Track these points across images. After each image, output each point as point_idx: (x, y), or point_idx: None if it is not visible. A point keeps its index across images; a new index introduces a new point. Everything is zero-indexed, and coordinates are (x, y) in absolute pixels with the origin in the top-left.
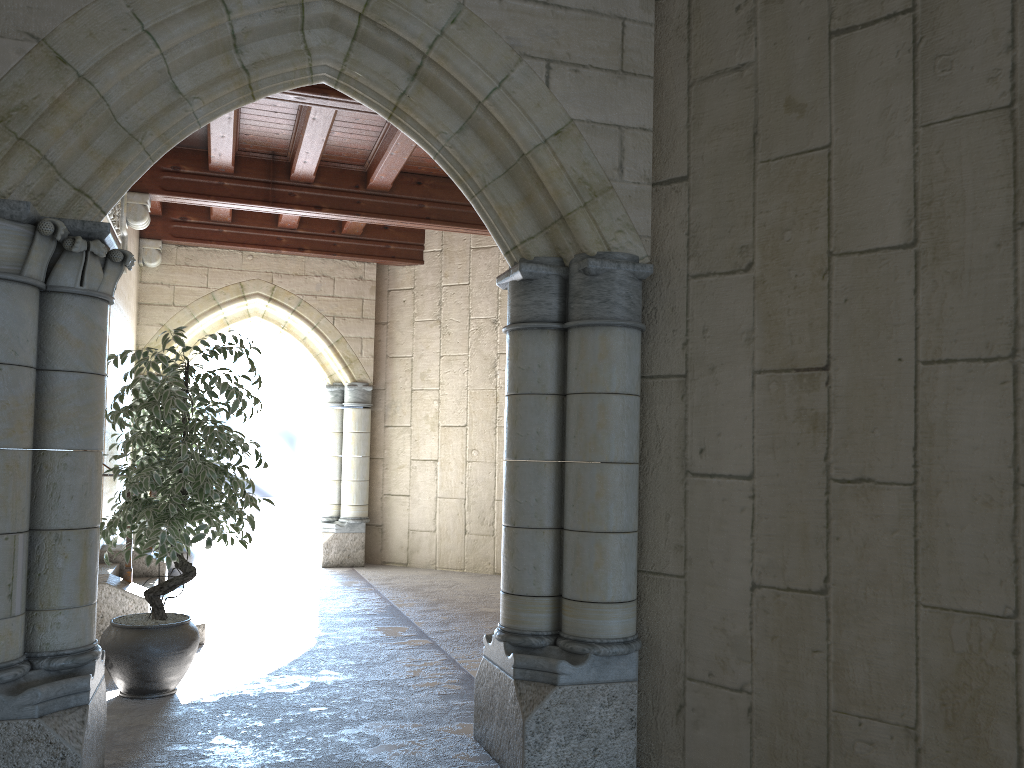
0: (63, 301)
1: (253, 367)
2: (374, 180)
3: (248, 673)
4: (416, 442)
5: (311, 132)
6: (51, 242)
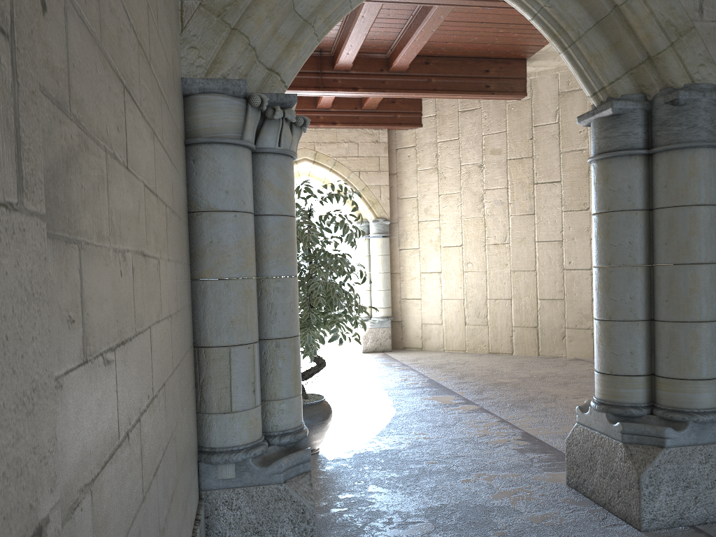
0: (267, 160)
1: (357, 207)
2: (396, 63)
3: (361, 435)
4: (424, 260)
5: (358, 28)
6: (257, 112)
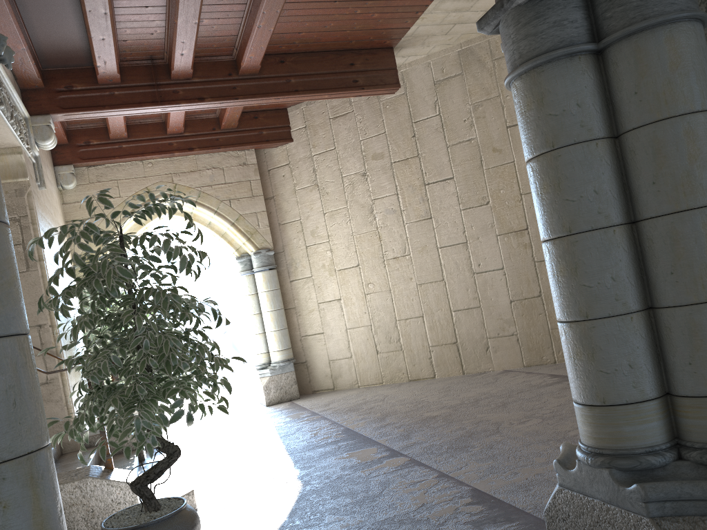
0: None
1: (191, 220)
2: (245, 63)
3: None
4: (319, 288)
5: (184, 15)
6: None
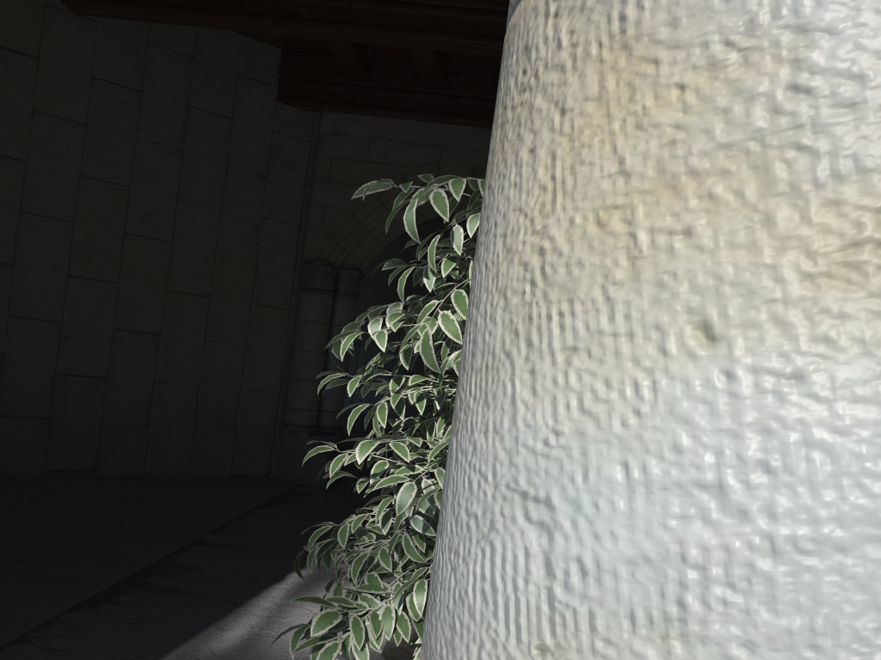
0: None
1: None
2: None
3: None
4: None
5: None
6: None
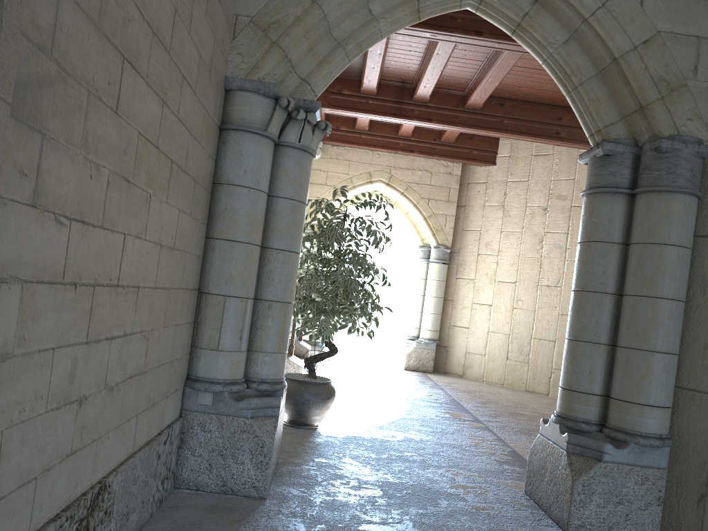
0: (287, 152)
1: (387, 216)
2: (470, 101)
3: (362, 424)
4: (477, 291)
5: (433, 64)
6: (284, 112)
